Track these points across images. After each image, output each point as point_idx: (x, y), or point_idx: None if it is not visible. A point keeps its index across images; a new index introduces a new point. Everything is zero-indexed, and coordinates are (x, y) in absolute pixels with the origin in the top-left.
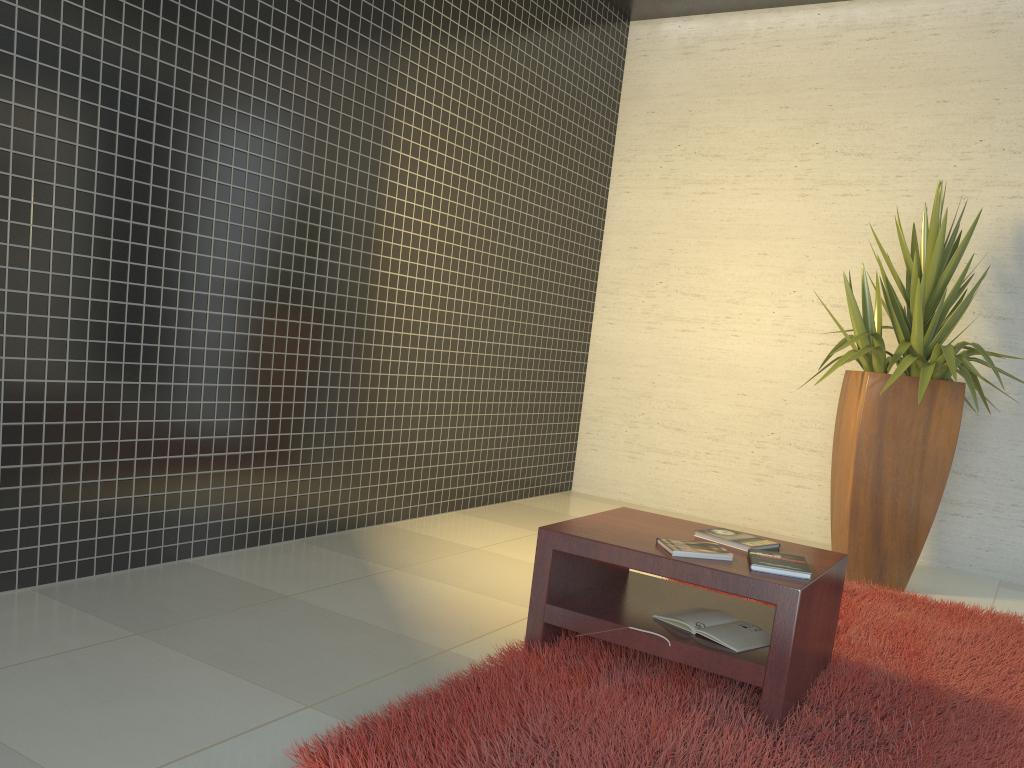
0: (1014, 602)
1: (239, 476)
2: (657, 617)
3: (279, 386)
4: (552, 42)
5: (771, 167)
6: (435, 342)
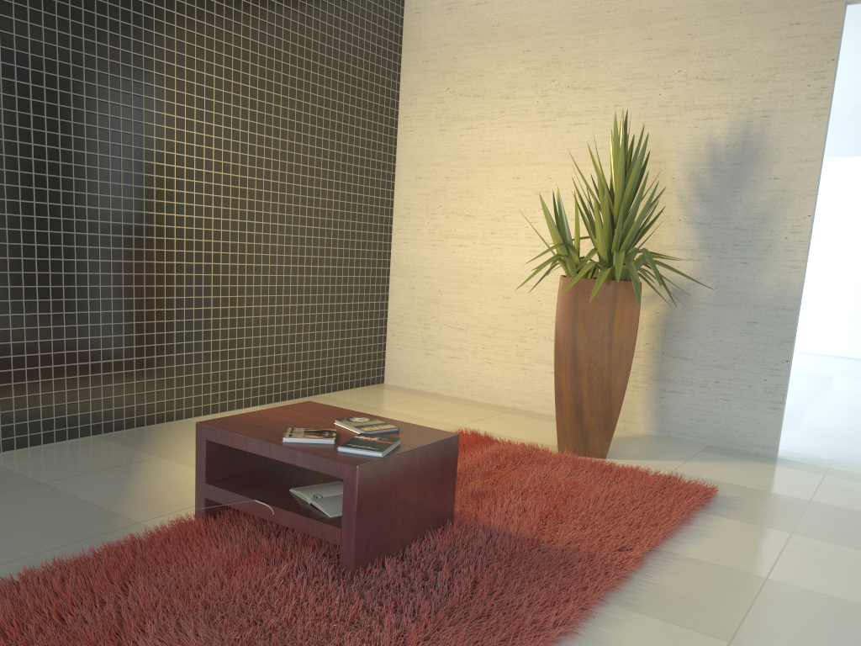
0: (702, 464)
1: (28, 387)
2: (292, 491)
3: (60, 313)
4: (320, 8)
5: (519, 103)
6: (221, 268)
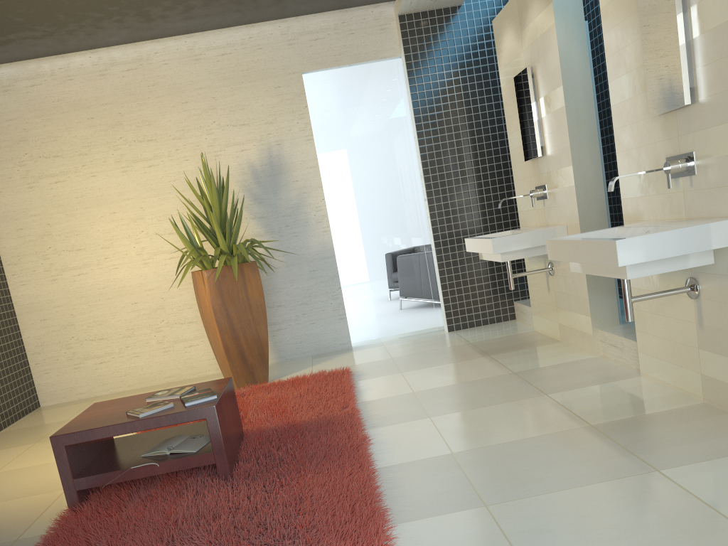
0: (321, 364)
1: None
2: (144, 455)
3: None
4: None
5: (97, 157)
6: None
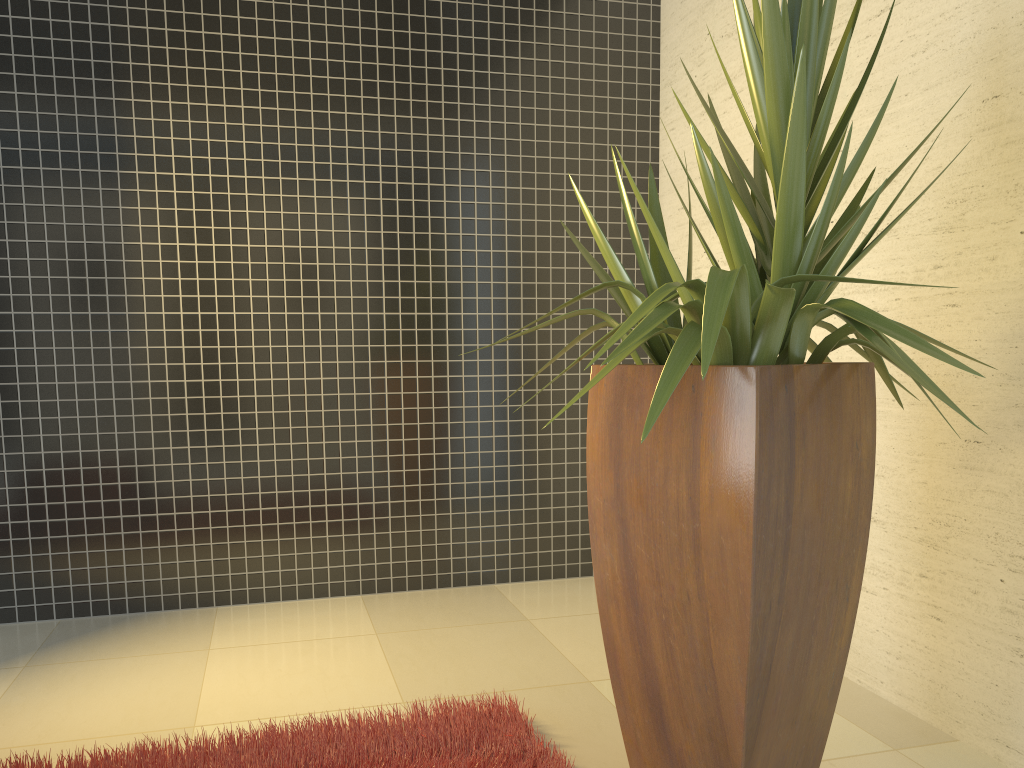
0: None
1: None
2: None
3: None
4: None
5: None
6: (273, 386)
